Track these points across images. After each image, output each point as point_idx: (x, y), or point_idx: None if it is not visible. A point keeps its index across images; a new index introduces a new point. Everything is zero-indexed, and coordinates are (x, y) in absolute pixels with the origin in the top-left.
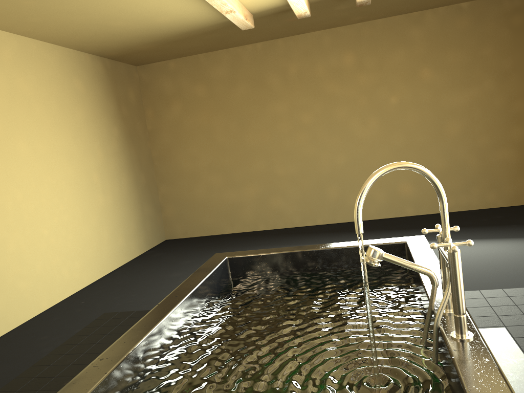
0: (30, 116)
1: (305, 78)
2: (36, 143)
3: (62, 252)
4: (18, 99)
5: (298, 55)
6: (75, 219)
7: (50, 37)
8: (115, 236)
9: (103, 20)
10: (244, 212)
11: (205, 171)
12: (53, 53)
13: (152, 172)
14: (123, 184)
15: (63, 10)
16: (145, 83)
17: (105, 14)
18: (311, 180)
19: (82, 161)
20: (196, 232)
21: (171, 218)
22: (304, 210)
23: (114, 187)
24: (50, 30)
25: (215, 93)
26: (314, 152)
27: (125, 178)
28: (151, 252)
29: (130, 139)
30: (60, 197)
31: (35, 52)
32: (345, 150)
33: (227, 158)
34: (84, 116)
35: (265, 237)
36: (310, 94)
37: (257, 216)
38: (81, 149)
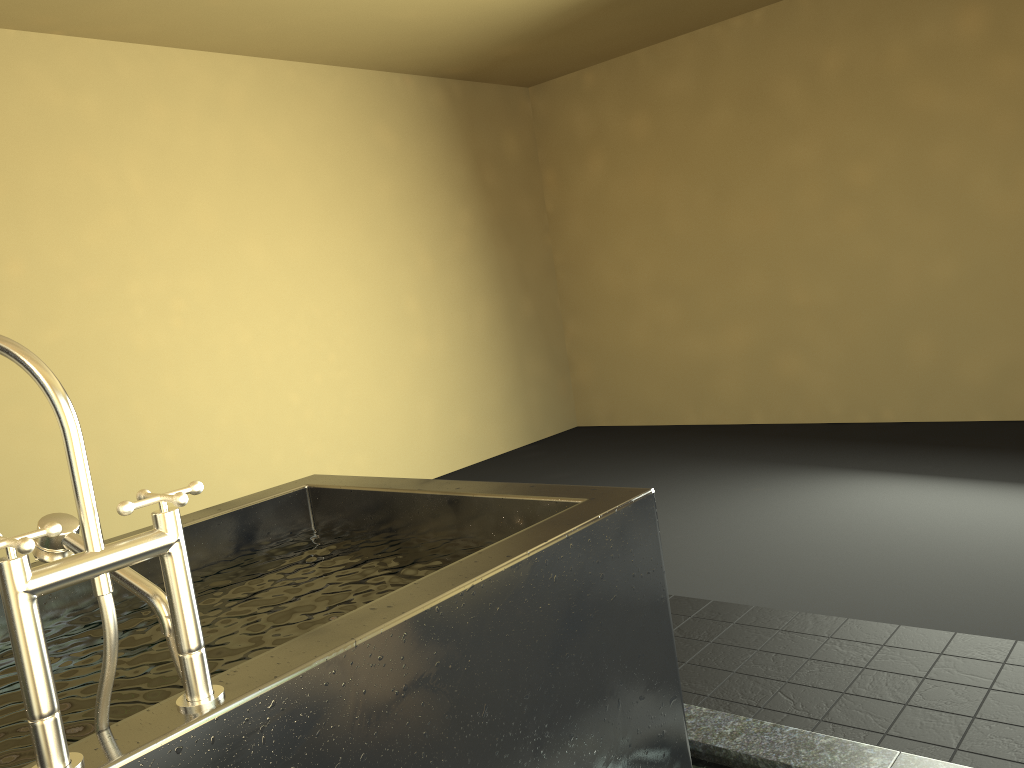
0: (276, 198)
1: (860, 80)
2: (285, 244)
3: (328, 435)
4: (253, 170)
5: (844, 27)
6: (361, 379)
7: (316, 55)
8: (450, 414)
9: (374, 13)
10: (722, 383)
11: (648, 294)
12: (331, 83)
13: (553, 293)
14: (477, 318)
15: (287, 5)
16: (542, 119)
17: (366, 0)
18: (870, 319)
19: (383, 275)
20: (631, 416)
21: (587, 385)
22: (852, 385)
23: (454, 322)
24: (303, 43)
25: (668, 131)
26: (879, 253)
27: (481, 306)
28: (529, 449)
29: (500, 231)
30: (329, 339)
31: (292, 84)
32: (954, 247)
33: (691, 268)
34: (392, 192)
35: (746, 440)
36: (872, 117)
37: (748, 392)
38: (382, 253)
